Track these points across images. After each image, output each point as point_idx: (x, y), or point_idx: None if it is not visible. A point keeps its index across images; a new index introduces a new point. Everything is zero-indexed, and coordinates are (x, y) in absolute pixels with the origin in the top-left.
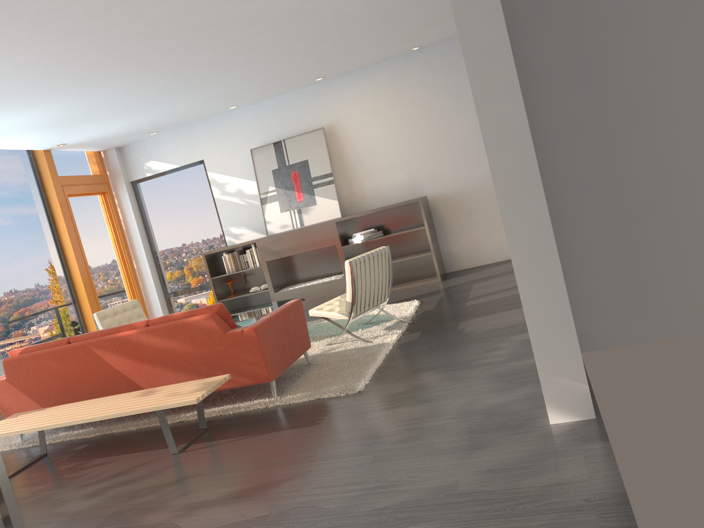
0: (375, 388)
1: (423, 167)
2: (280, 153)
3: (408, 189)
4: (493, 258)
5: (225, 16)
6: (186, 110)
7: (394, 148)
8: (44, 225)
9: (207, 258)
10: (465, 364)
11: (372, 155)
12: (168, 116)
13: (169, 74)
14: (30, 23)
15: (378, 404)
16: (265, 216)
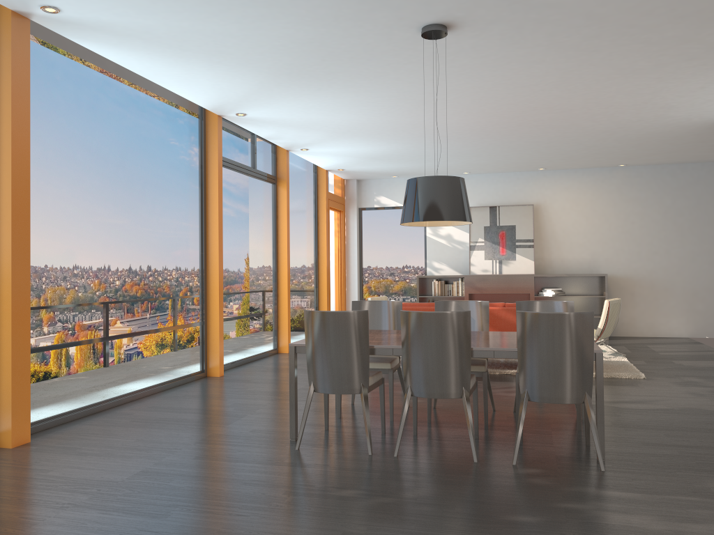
0: (655, 378)
1: (603, 252)
2: (494, 215)
3: (587, 265)
4: (644, 333)
5: (572, 124)
6: (442, 167)
7: (584, 232)
8: (313, 224)
9: (419, 280)
10: (713, 377)
11: (565, 233)
12: (426, 168)
13: (483, 145)
14: (491, 107)
15: (672, 384)
16: (470, 259)
